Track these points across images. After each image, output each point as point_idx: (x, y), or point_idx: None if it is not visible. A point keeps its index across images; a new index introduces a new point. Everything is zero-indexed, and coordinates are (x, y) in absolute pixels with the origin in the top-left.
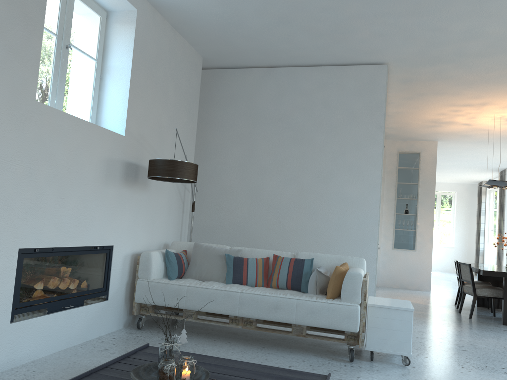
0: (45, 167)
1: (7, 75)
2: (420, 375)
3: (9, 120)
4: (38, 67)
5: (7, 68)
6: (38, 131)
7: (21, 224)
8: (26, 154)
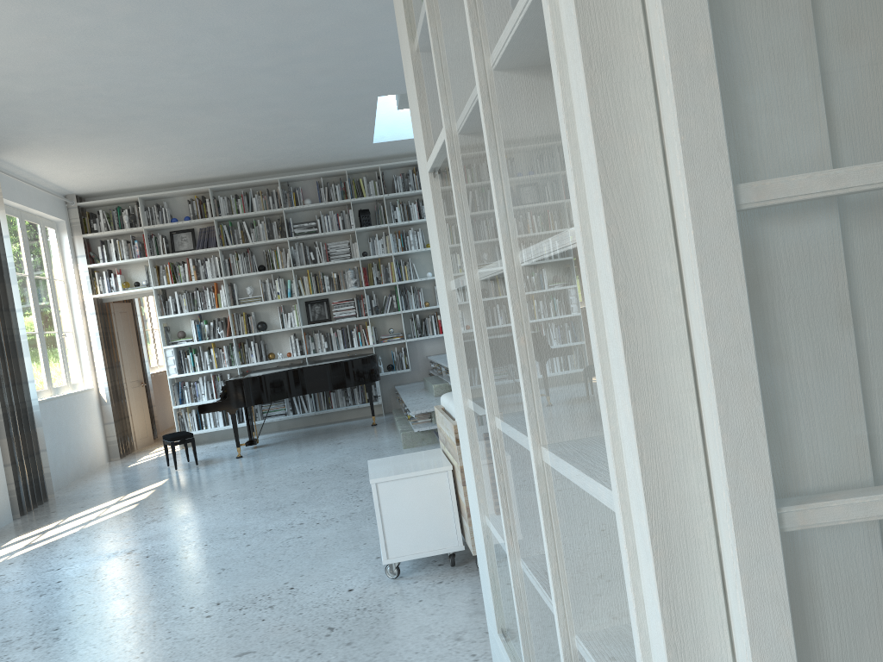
0: None
1: None
2: (370, 547)
3: None
4: None
5: None
6: None
7: None
8: None
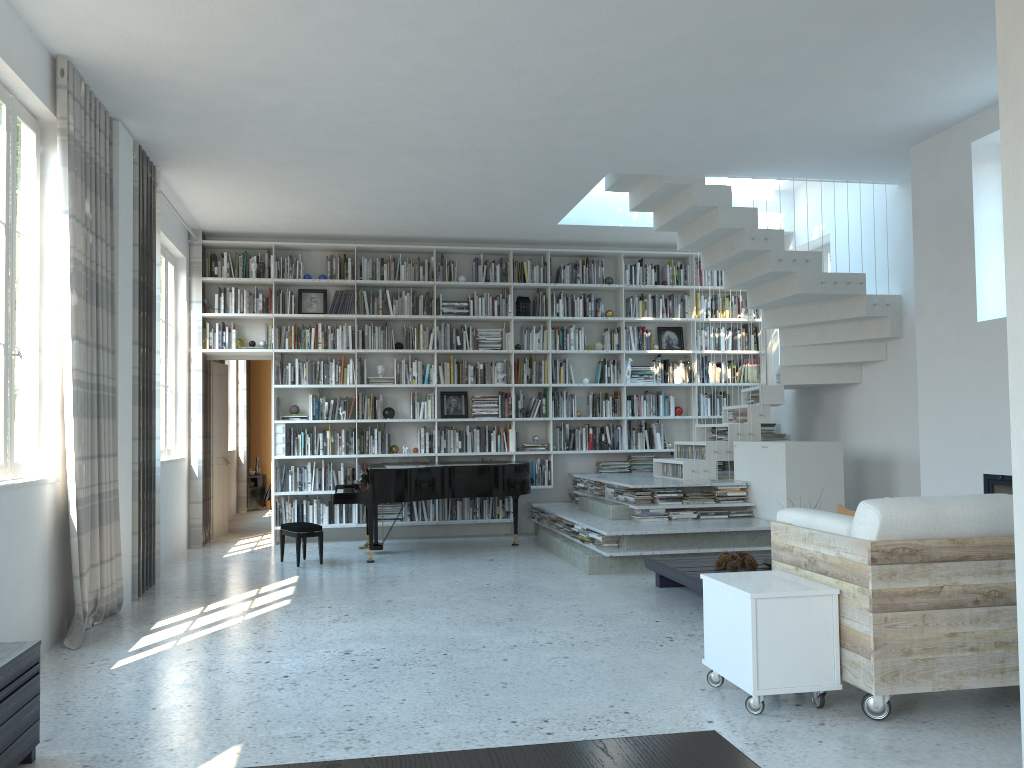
0: (996, 386)
1: (951, 314)
2: (678, 677)
3: (958, 353)
4: (974, 287)
5: (950, 308)
6: (984, 351)
7: (981, 449)
8: (976, 378)
